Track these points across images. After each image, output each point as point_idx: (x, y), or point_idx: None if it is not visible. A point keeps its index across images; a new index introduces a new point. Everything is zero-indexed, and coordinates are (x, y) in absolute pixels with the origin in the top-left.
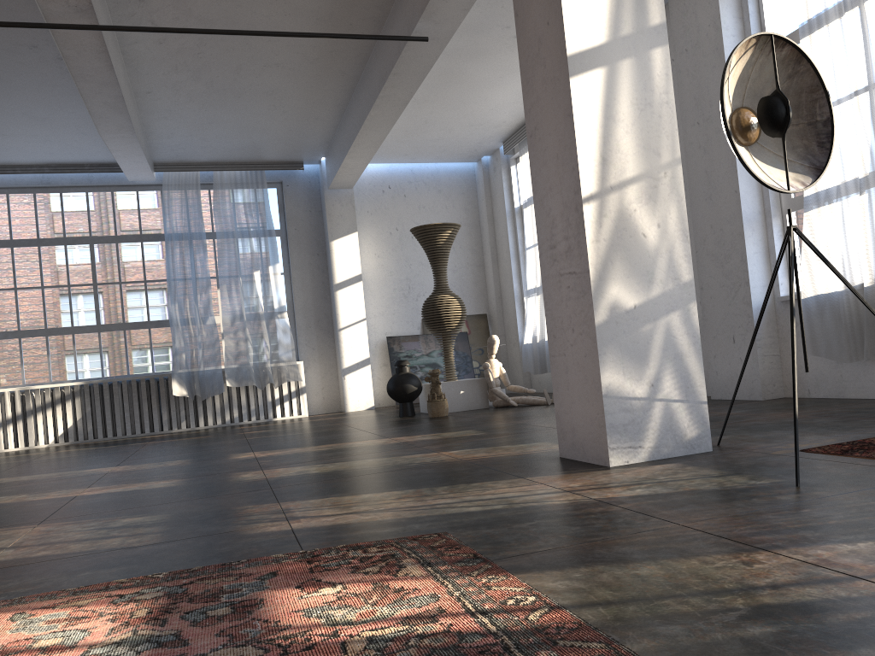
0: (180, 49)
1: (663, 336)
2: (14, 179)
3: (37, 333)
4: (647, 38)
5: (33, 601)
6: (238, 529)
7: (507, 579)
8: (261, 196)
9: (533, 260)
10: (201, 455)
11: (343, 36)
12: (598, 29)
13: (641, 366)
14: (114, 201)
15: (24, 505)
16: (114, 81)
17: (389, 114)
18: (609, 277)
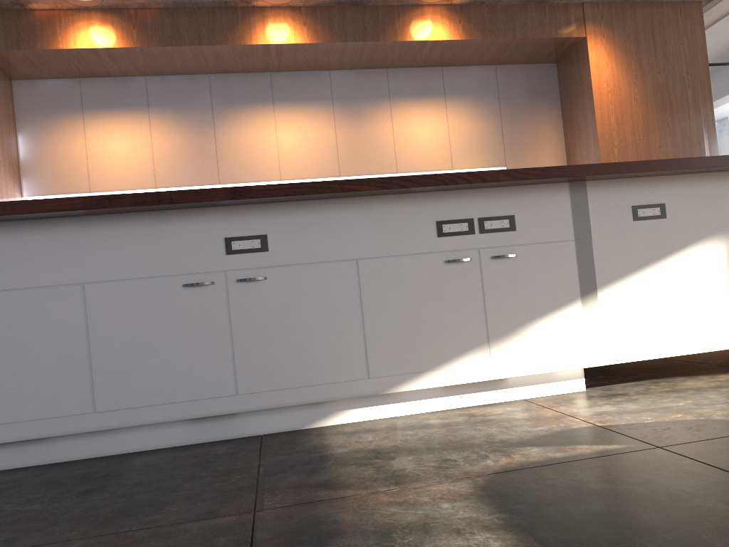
0: None
1: None
2: None
3: None
4: None
5: None
6: None
7: None
8: None
9: None
10: None
11: None
12: None
13: None
14: None
15: None
16: None
17: (725, 101)
18: None
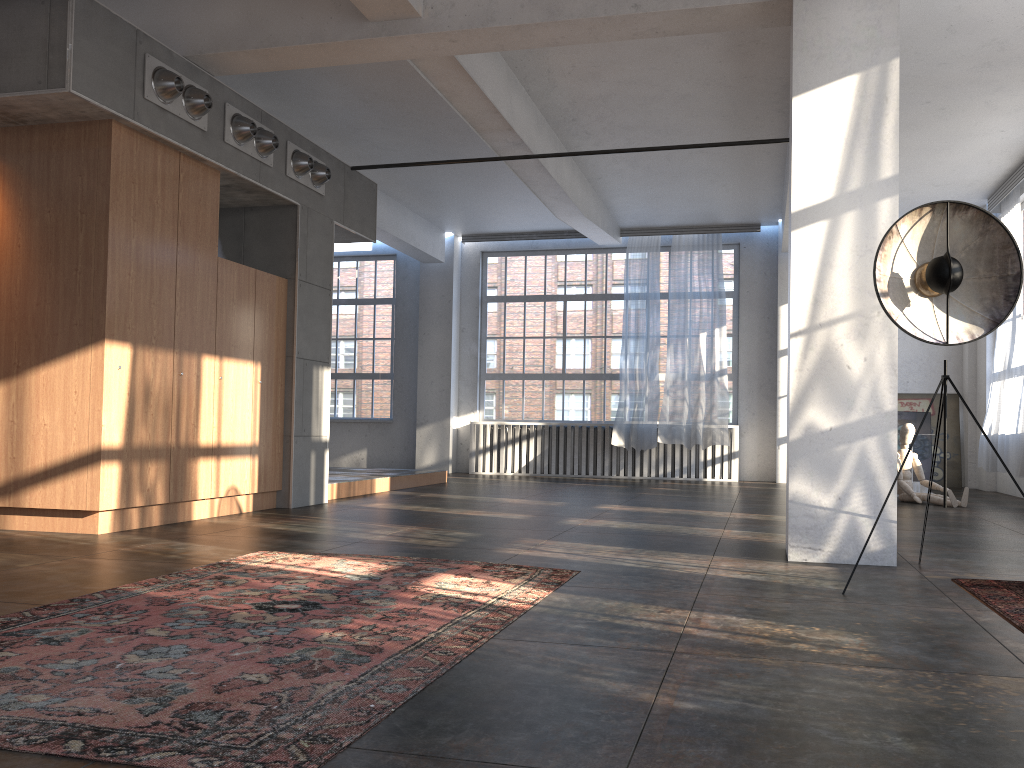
0: (614, 147)
1: (856, 457)
2: (511, 244)
3: (515, 377)
4: (875, 191)
5: (354, 556)
6: (496, 548)
7: (544, 592)
8: (715, 258)
9: (1002, 338)
10: (582, 501)
11: (722, 144)
12: (825, 187)
13: (830, 480)
14: (586, 263)
15: (429, 514)
16: (554, 183)
17: None
18: (808, 401)
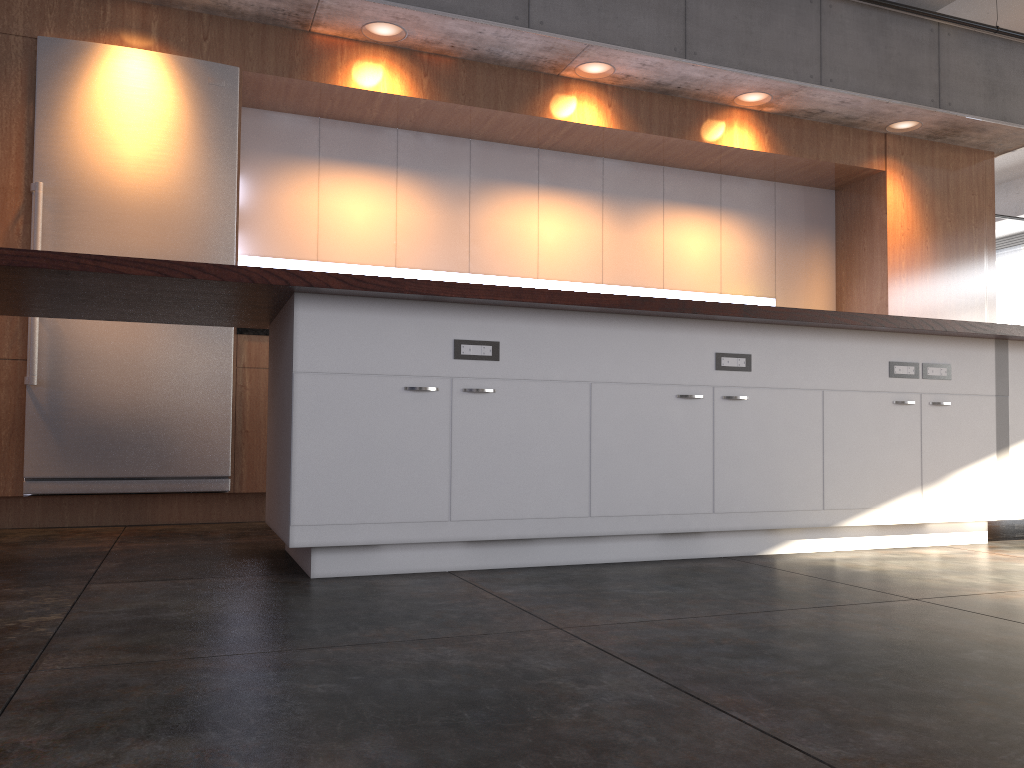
0: None
1: None
2: None
3: None
4: None
5: None
6: None
7: None
8: None
9: None
10: None
11: (997, 216)
12: None
13: None
14: None
15: None
16: None
17: None
18: None
